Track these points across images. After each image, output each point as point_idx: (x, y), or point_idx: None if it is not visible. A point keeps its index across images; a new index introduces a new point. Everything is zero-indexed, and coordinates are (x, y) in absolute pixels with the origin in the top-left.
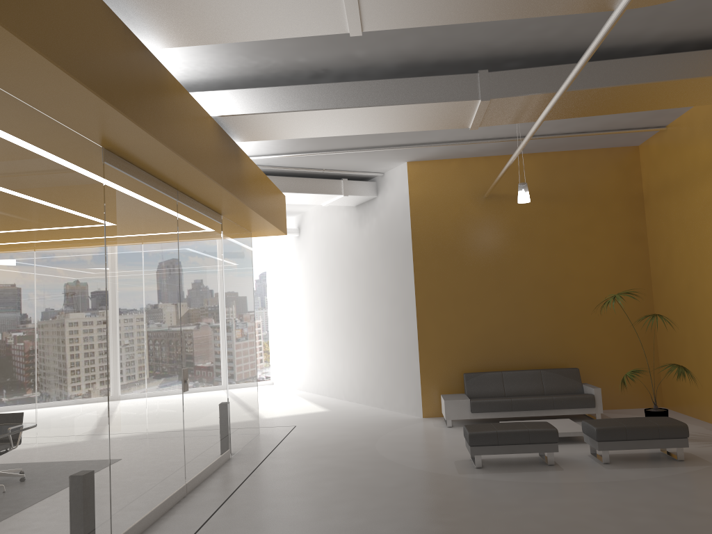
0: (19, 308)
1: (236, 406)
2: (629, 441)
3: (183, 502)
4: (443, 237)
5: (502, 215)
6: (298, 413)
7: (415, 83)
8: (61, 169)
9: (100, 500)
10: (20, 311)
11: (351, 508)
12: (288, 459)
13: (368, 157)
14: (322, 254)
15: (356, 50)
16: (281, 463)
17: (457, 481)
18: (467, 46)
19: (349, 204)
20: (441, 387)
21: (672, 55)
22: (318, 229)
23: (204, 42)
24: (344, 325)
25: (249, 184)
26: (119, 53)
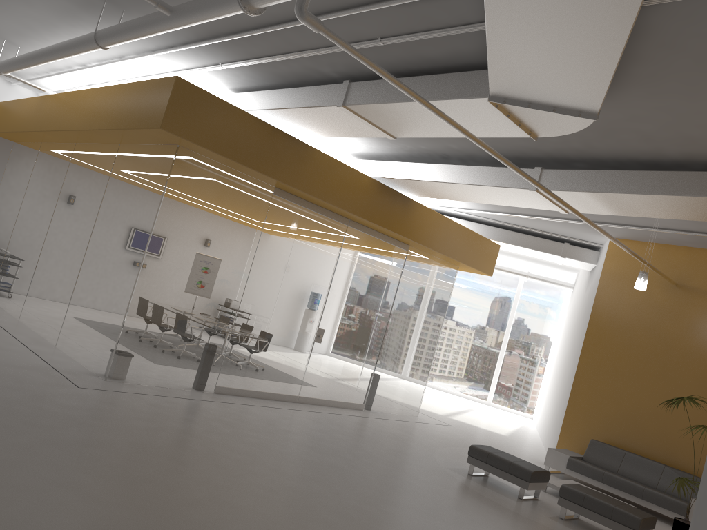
0: (184, 250)
1: (385, 380)
2: (584, 509)
3: (287, 402)
4: (621, 312)
5: (685, 307)
6: (480, 426)
7: (491, 171)
8: (234, 194)
9: (213, 360)
10: (184, 252)
11: (341, 437)
12: (386, 424)
13: (567, 226)
14: (572, 309)
15: (448, 144)
16: (377, 422)
17: (432, 466)
18: (521, 148)
19: (580, 267)
20: (575, 445)
21: (697, 173)
22: (578, 287)
23: (326, 136)
24: (559, 374)
25: (421, 226)
26: (263, 142)
